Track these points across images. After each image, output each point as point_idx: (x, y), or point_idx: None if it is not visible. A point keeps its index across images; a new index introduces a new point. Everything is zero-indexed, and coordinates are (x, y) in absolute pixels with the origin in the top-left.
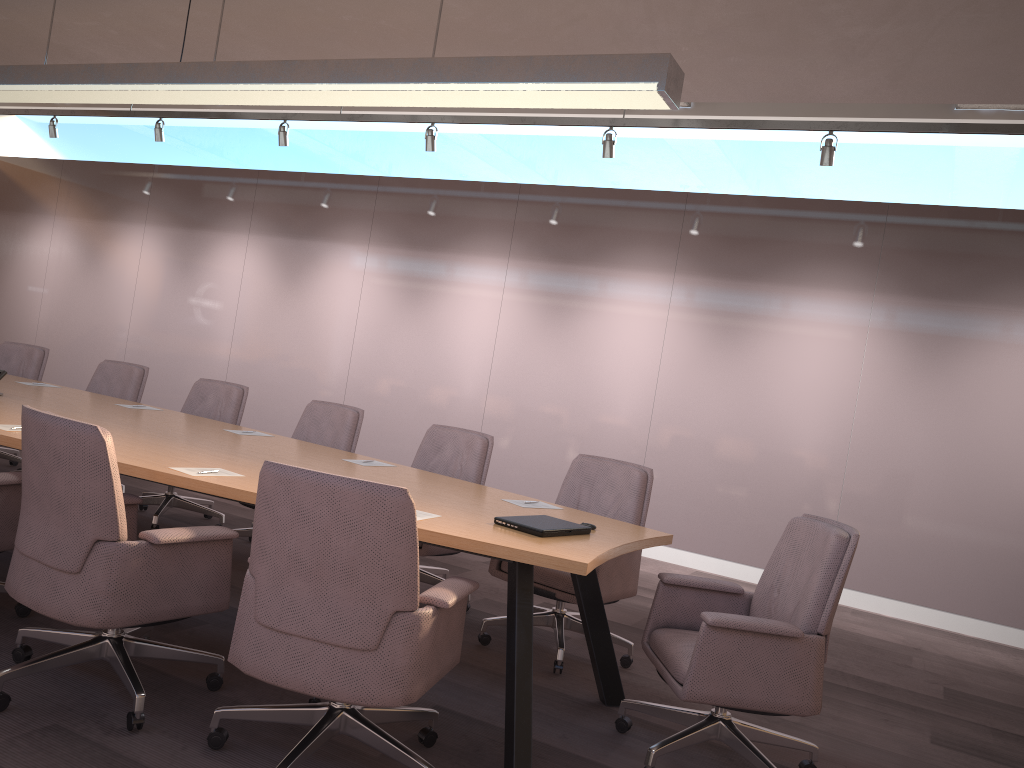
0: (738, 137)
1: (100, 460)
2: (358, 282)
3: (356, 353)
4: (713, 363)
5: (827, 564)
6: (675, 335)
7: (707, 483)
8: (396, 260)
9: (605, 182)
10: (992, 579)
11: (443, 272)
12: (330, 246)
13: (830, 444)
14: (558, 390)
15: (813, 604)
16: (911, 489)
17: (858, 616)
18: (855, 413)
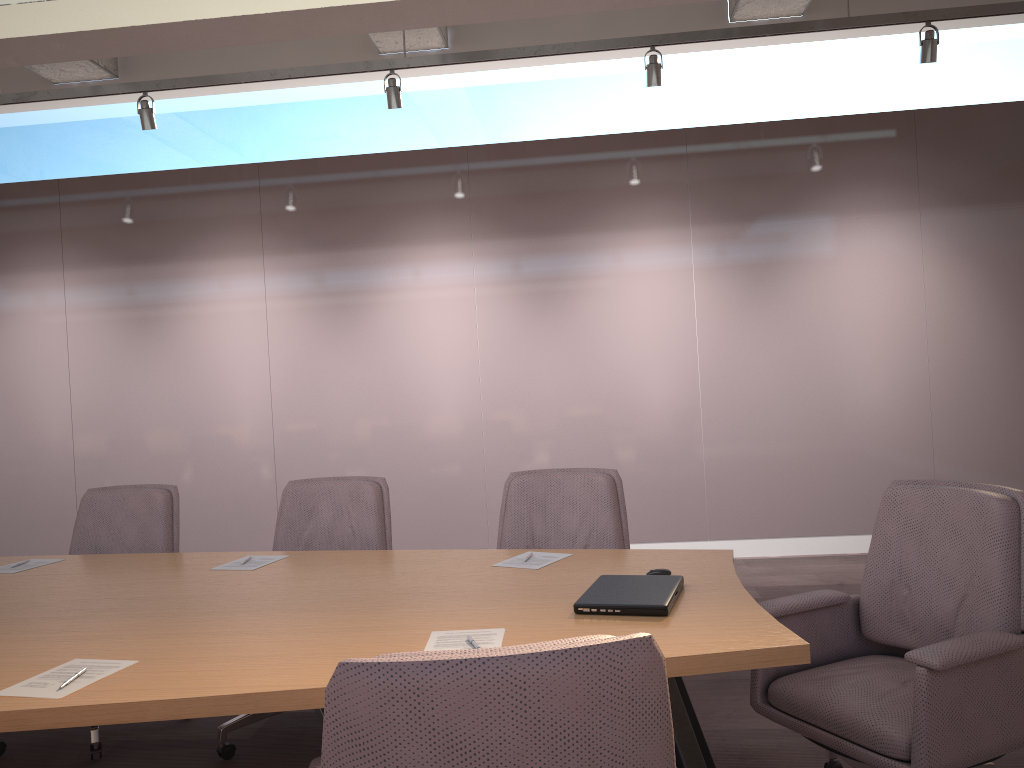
0: (503, 79)
1: None
2: (59, 320)
3: (79, 411)
4: (538, 333)
5: (1004, 539)
6: (488, 310)
7: (560, 466)
8: (109, 283)
9: (359, 149)
10: (862, 492)
11: (179, 287)
12: (6, 280)
13: (680, 394)
14: (363, 401)
15: (1006, 596)
16: (769, 421)
17: (755, 566)
18: (698, 355)
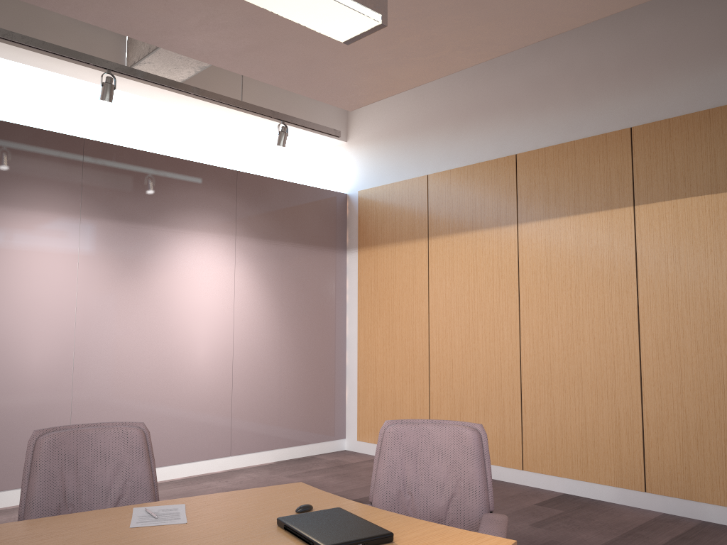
0: None
1: None
2: None
3: None
4: None
5: (478, 454)
6: None
7: None
8: None
9: None
10: (187, 431)
11: None
12: None
13: (57, 354)
14: None
15: (483, 490)
16: (127, 378)
17: None
18: (76, 322)
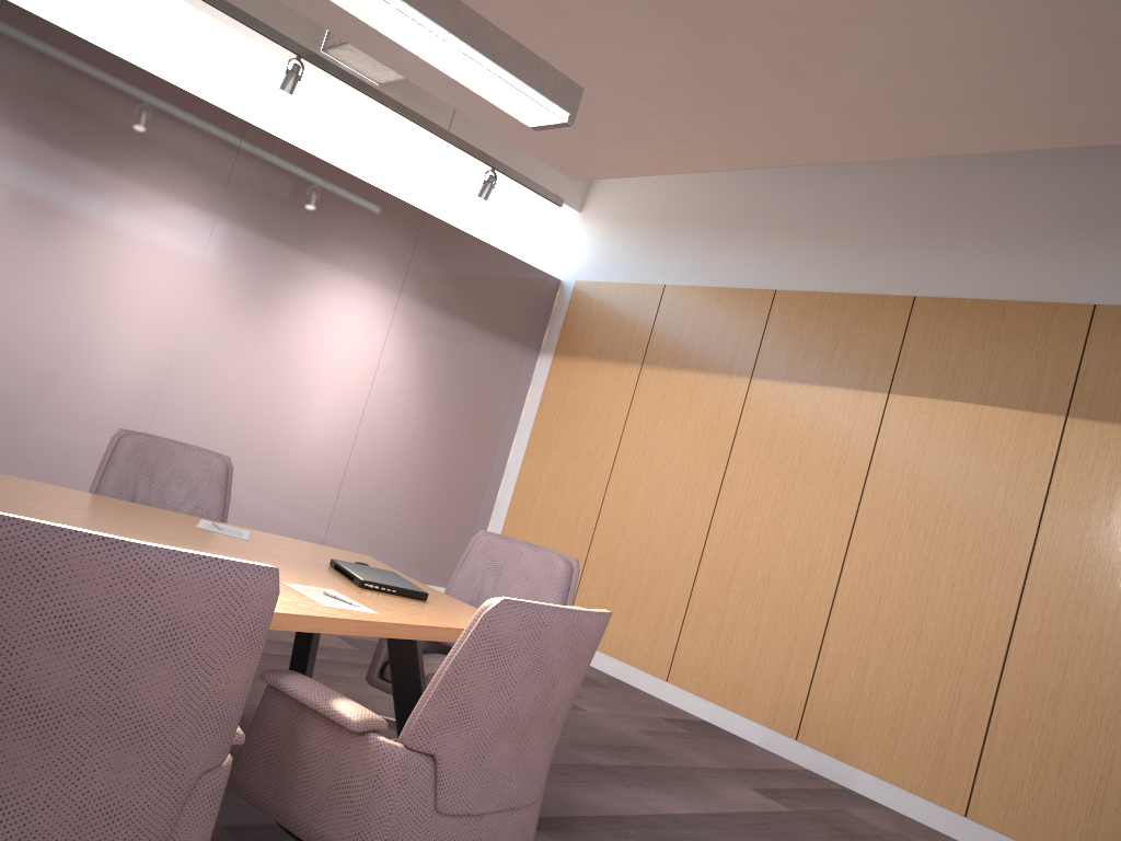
0: None
1: (261, 628)
2: None
3: None
4: (9, 250)
5: (563, 587)
6: None
7: None
8: None
9: None
10: (272, 516)
11: None
12: None
13: (144, 374)
14: None
15: None
16: (218, 429)
17: None
18: (176, 343)
